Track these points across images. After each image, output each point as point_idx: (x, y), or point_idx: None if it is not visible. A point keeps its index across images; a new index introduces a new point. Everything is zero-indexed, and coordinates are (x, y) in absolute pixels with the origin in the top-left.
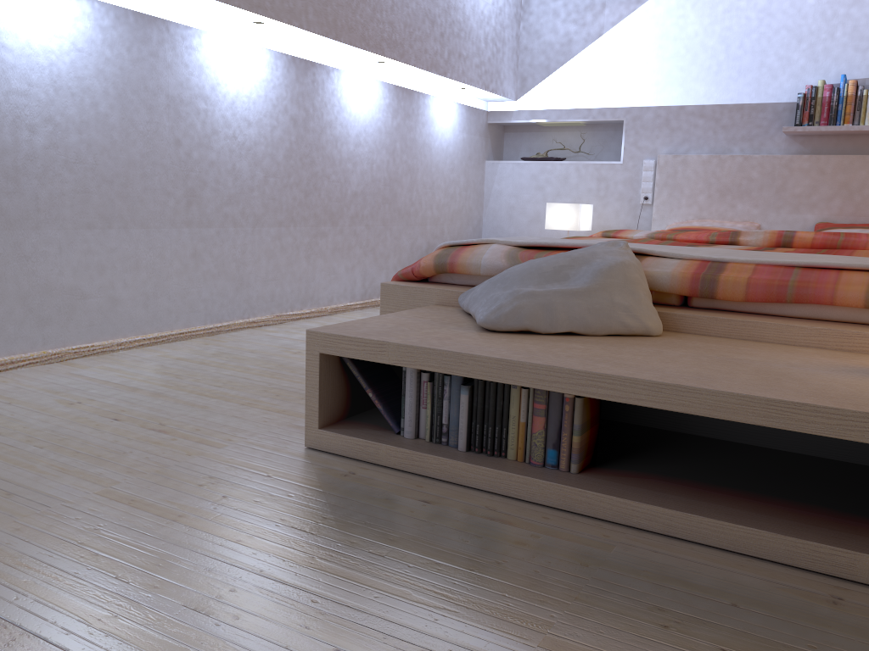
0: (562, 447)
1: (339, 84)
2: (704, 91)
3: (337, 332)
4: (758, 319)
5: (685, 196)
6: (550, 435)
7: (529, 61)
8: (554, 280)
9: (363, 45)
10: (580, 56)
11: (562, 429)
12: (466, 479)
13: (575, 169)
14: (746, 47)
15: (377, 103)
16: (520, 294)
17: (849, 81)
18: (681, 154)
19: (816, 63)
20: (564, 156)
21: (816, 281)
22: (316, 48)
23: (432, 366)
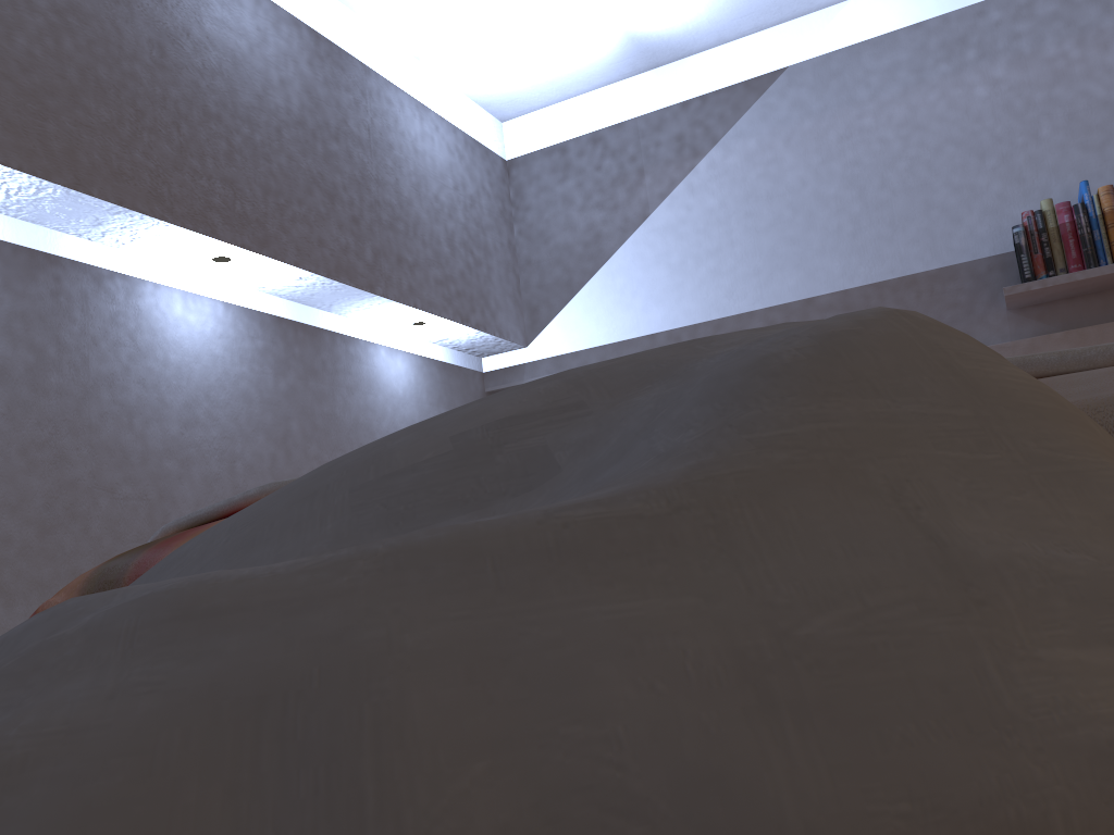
0: None
1: (130, 303)
2: (841, 268)
3: None
4: None
5: None
6: None
7: (538, 280)
8: (451, 506)
9: (158, 210)
10: (618, 255)
11: None
12: None
13: None
14: (893, 185)
15: (235, 346)
16: (70, 633)
17: (1098, 190)
18: None
19: (1022, 183)
20: None
21: None
22: (61, 229)
23: None
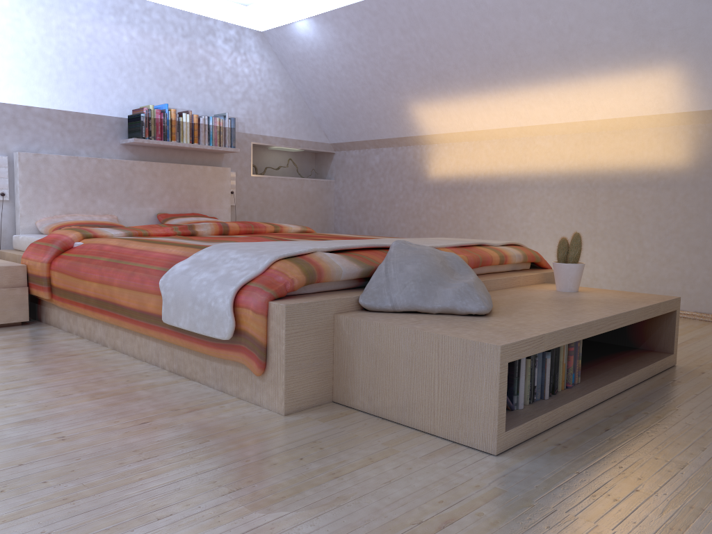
0: (576, 369)
1: None
2: (49, 96)
3: (512, 340)
4: (483, 279)
5: (50, 192)
6: (573, 364)
7: None
8: (452, 273)
9: None
10: None
11: (576, 358)
12: (572, 412)
13: None
14: (81, 64)
15: None
16: (474, 285)
17: (171, 109)
18: (43, 153)
19: (135, 89)
20: None
21: (483, 254)
22: None
23: (562, 342)
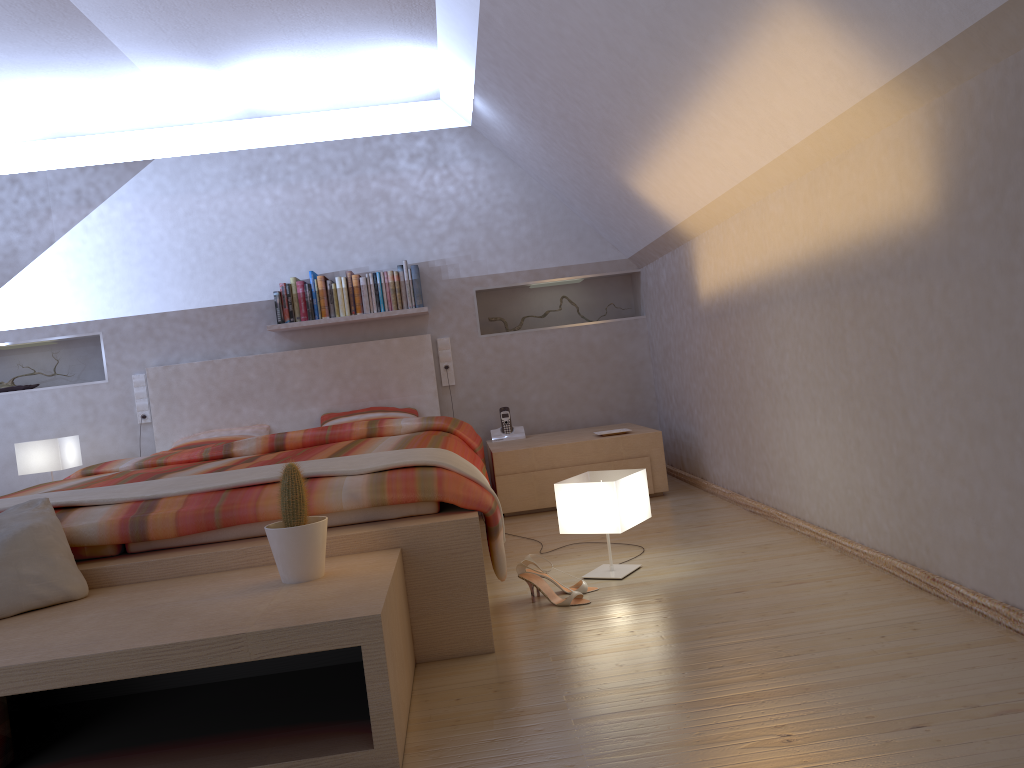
0: None
1: None
2: (184, 296)
3: None
4: (190, 553)
5: (186, 408)
6: None
7: None
8: None
9: None
10: (31, 267)
11: None
12: None
13: (52, 396)
14: (216, 249)
15: None
16: None
17: (317, 277)
18: (172, 364)
19: (287, 260)
20: (39, 381)
21: (240, 502)
22: None
23: None
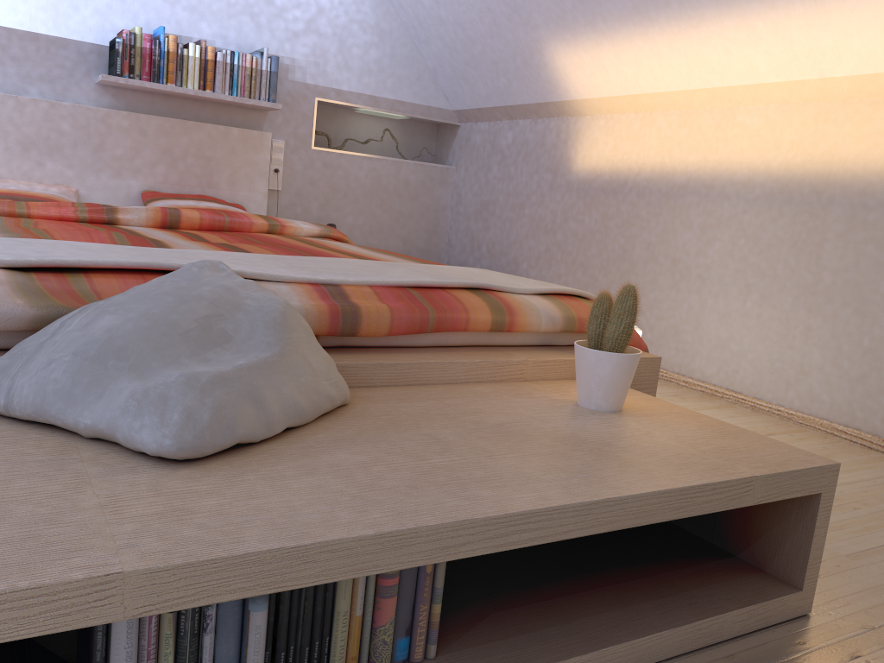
0: (419, 627)
1: None
2: None
3: None
4: (417, 358)
5: None
6: (403, 617)
7: None
8: (213, 344)
9: None
10: None
11: (418, 601)
12: None
13: None
14: None
15: None
16: (205, 382)
17: (169, 36)
18: None
19: (124, 4)
20: None
21: (449, 307)
22: None
23: (239, 590)
